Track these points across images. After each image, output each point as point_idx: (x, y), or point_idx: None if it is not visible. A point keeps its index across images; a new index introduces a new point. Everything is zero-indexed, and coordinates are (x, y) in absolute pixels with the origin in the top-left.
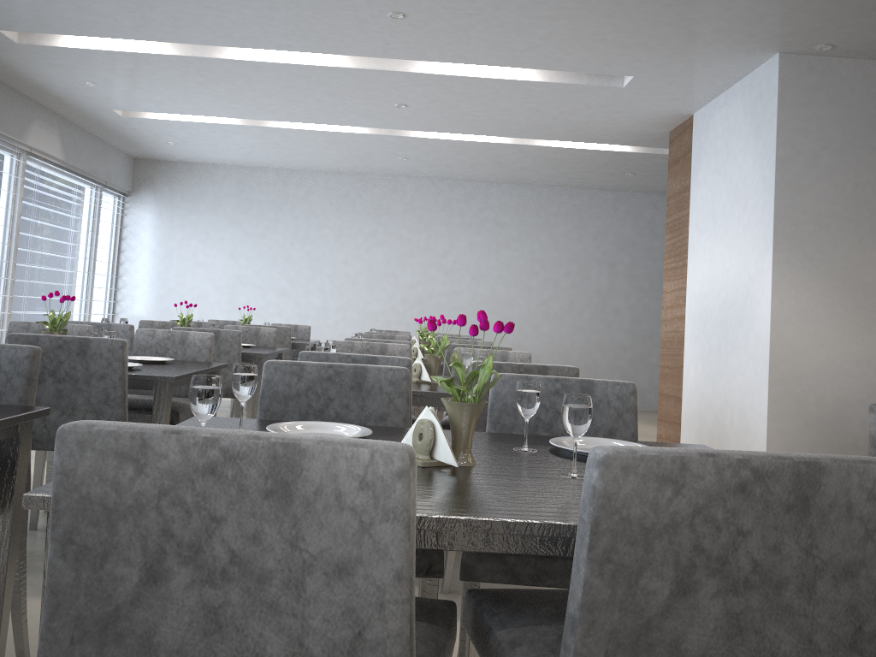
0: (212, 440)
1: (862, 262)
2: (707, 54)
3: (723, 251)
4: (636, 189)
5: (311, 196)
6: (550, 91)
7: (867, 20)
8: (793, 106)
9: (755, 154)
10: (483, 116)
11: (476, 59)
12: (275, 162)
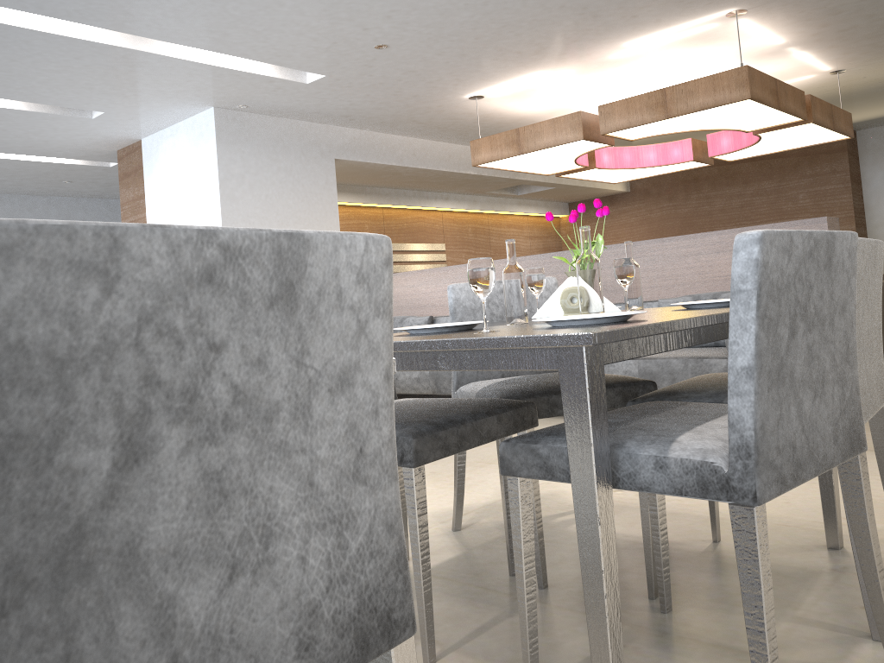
0: None
1: None
2: (166, 103)
3: None
4: (67, 194)
5: None
6: (26, 117)
7: (268, 95)
8: (226, 144)
9: (202, 175)
10: None
11: None
12: None
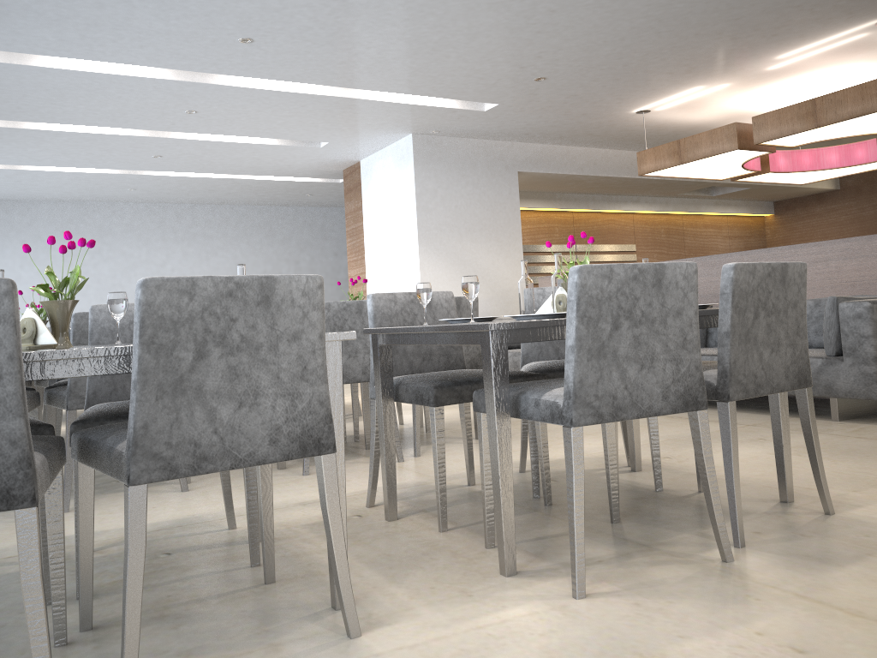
0: (344, 302)
1: (462, 248)
2: (374, 133)
3: (388, 248)
4: (310, 204)
5: (36, 222)
6: (272, 149)
7: (454, 122)
8: (421, 164)
9: (403, 190)
10: (217, 162)
11: (231, 133)
12: (3, 194)
